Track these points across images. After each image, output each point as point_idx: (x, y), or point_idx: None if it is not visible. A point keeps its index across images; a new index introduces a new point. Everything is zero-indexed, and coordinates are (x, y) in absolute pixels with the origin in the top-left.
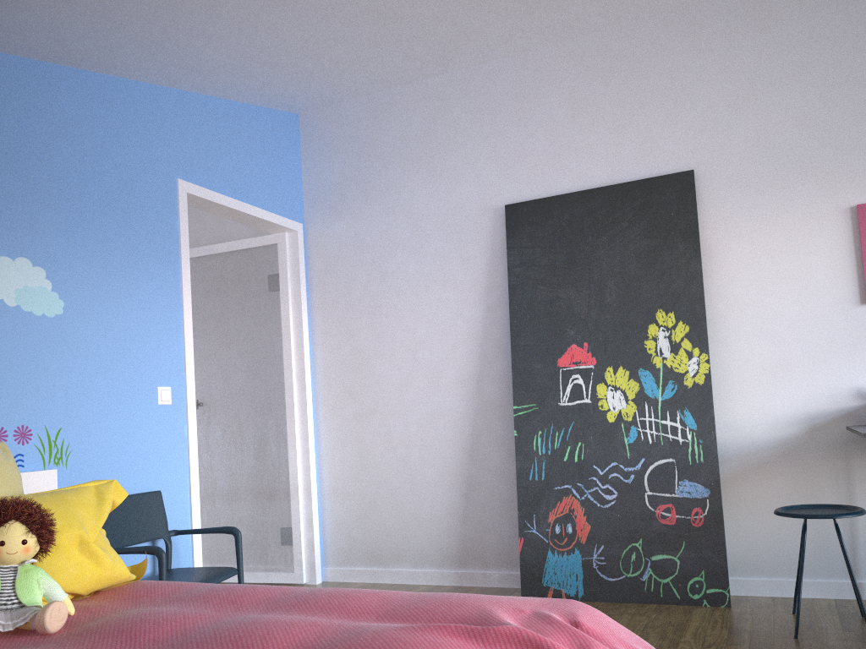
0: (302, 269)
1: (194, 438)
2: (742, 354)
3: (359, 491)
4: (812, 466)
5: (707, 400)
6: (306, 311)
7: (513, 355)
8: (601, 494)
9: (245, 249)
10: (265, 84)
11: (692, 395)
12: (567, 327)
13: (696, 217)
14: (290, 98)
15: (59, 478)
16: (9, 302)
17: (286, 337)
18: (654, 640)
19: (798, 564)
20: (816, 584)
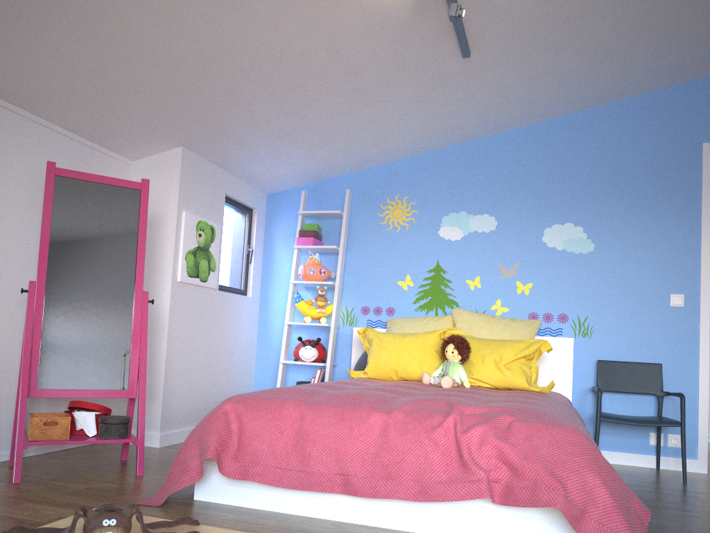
0: None
1: (705, 332)
2: None
3: None
4: None
5: None
6: None
7: None
8: None
9: None
10: None
11: None
12: None
13: None
14: None
15: (584, 344)
16: (558, 248)
17: None
18: None
19: None
20: None
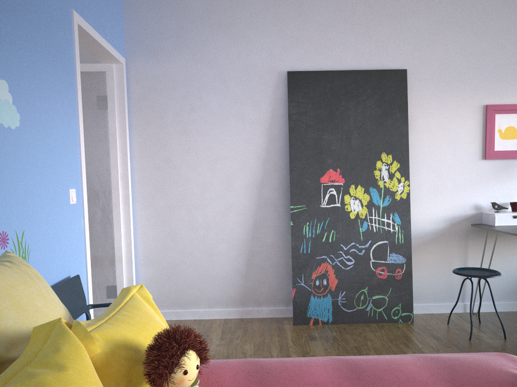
0: (125, 95)
1: (87, 229)
2: (421, 182)
3: (167, 259)
4: (449, 245)
5: (407, 208)
6: (128, 127)
7: (291, 173)
8: (345, 261)
9: None
10: None
11: (399, 204)
12: (327, 158)
13: (407, 99)
14: None
15: None
16: None
17: (113, 146)
18: (405, 348)
19: (457, 299)
20: (445, 306)
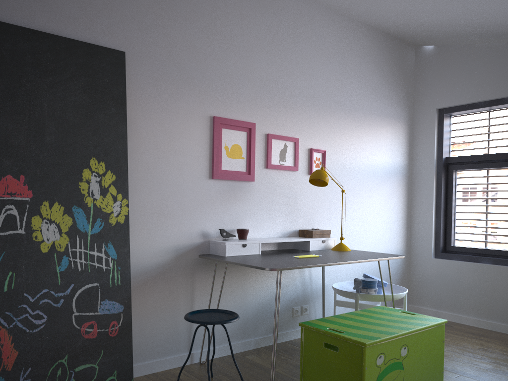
0: None
1: None
2: (142, 202)
3: None
4: (175, 281)
5: (126, 235)
6: None
7: None
8: (31, 320)
9: None
10: None
11: (115, 231)
12: (3, 157)
13: (125, 90)
14: None
15: None
16: None
17: None
18: None
19: (190, 353)
20: (170, 360)
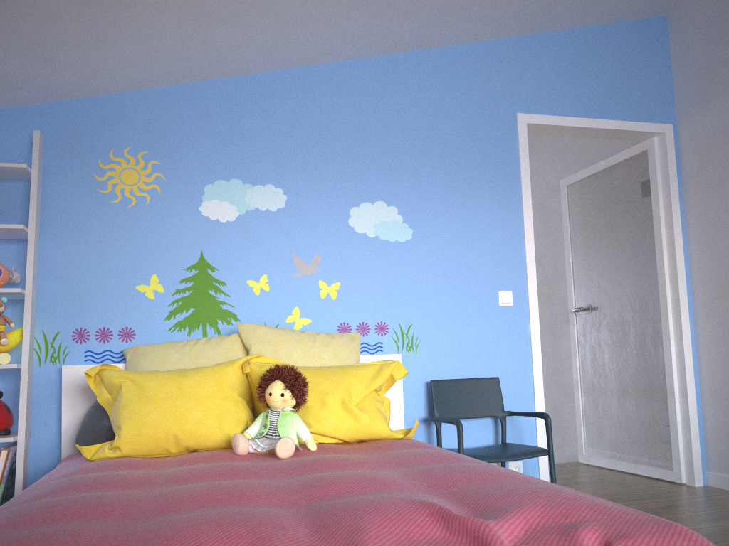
0: (672, 170)
1: (536, 335)
2: None
3: None
4: None
5: None
6: (678, 211)
7: None
8: None
9: (621, 162)
10: (594, 1)
11: None
12: None
13: None
14: (638, 4)
15: (410, 361)
16: (370, 235)
17: (657, 240)
18: None
19: None
20: None
